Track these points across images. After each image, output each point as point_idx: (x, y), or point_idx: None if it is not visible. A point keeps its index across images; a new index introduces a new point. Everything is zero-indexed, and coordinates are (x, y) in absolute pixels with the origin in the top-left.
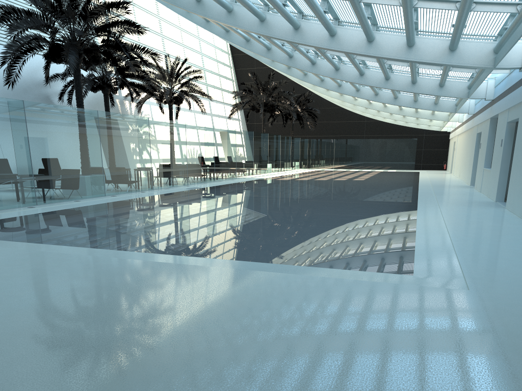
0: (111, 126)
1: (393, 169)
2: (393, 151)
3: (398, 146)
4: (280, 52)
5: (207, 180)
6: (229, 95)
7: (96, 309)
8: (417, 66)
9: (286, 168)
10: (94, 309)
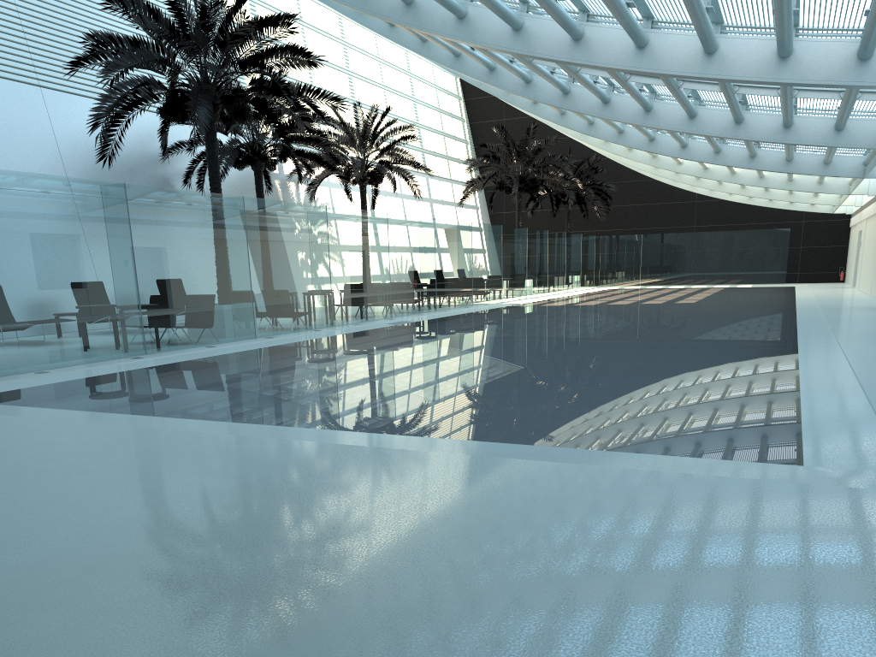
0: (266, 222)
1: (746, 283)
2: (747, 252)
3: (755, 243)
4: (547, 86)
5: (423, 310)
6: (460, 167)
7: (229, 526)
8: (794, 95)
9: (558, 287)
10: (227, 526)
